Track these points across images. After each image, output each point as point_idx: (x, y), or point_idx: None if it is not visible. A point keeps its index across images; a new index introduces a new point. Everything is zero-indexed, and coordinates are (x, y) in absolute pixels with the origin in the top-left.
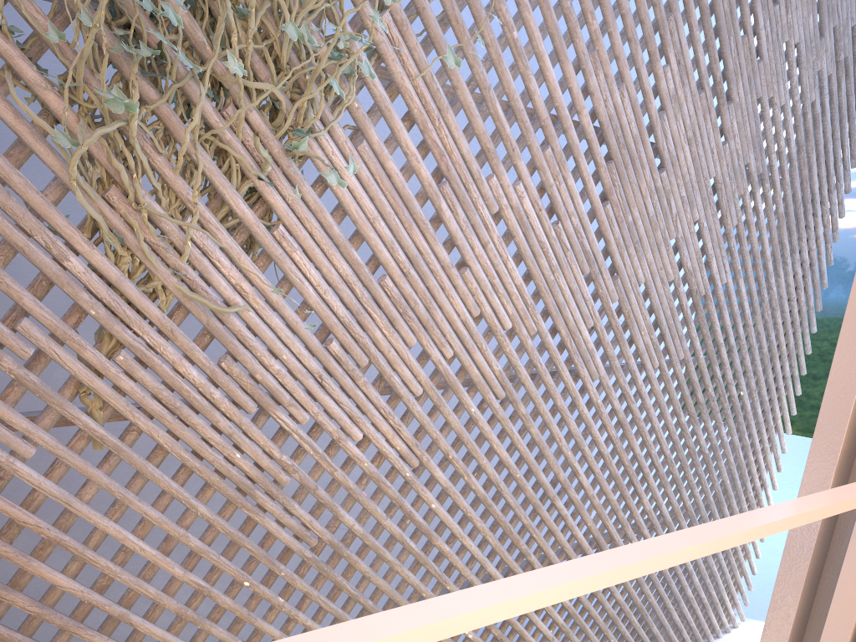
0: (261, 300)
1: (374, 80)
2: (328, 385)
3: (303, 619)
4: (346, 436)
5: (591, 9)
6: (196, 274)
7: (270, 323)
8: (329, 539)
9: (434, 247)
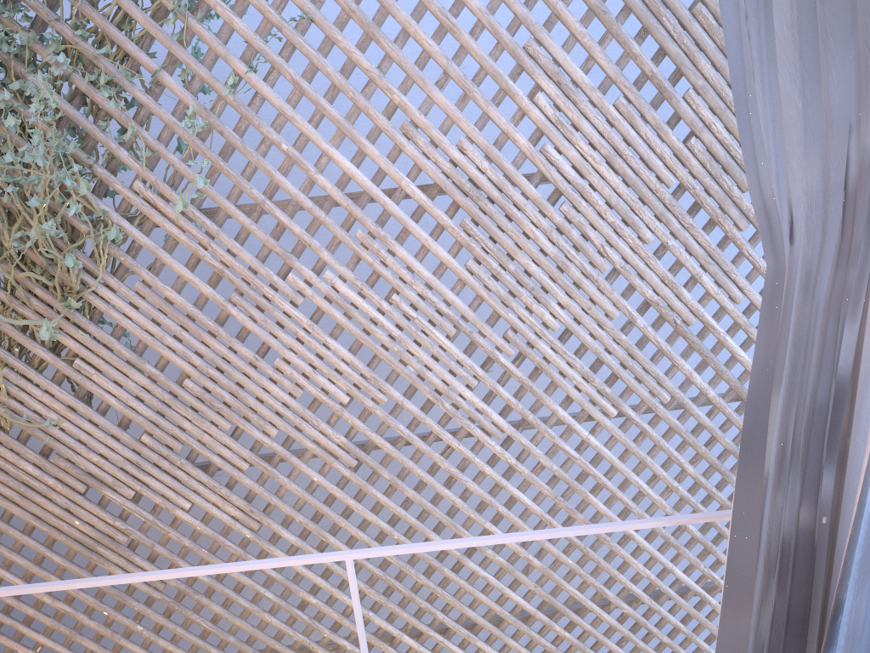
0: (72, 414)
1: (136, 235)
2: (147, 469)
3: (163, 645)
4: (174, 506)
5: (386, 86)
6: (19, 403)
7: (84, 428)
8: (175, 585)
9: (233, 347)
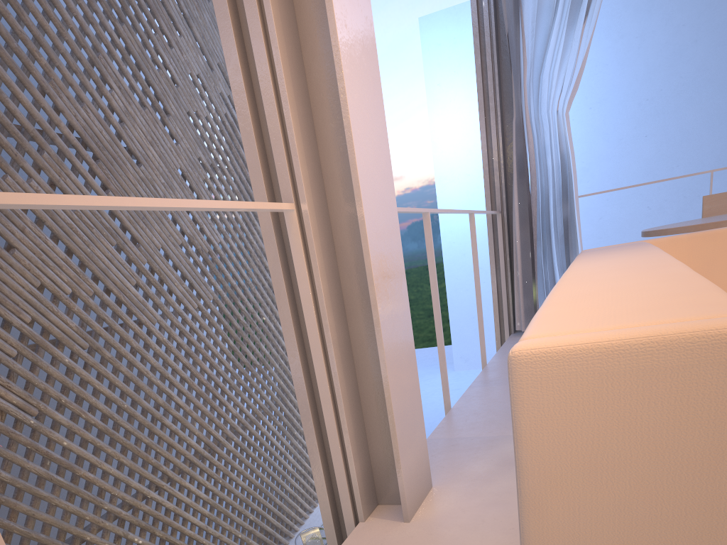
0: None
1: None
2: None
3: None
4: None
5: (36, 49)
6: None
7: None
8: None
9: None
